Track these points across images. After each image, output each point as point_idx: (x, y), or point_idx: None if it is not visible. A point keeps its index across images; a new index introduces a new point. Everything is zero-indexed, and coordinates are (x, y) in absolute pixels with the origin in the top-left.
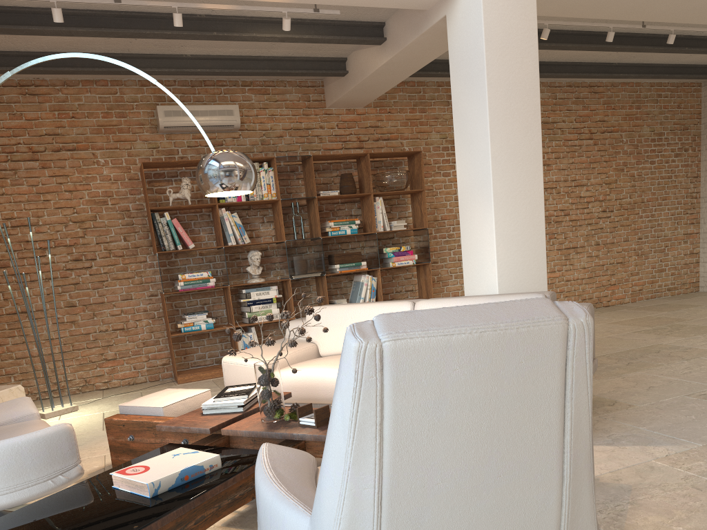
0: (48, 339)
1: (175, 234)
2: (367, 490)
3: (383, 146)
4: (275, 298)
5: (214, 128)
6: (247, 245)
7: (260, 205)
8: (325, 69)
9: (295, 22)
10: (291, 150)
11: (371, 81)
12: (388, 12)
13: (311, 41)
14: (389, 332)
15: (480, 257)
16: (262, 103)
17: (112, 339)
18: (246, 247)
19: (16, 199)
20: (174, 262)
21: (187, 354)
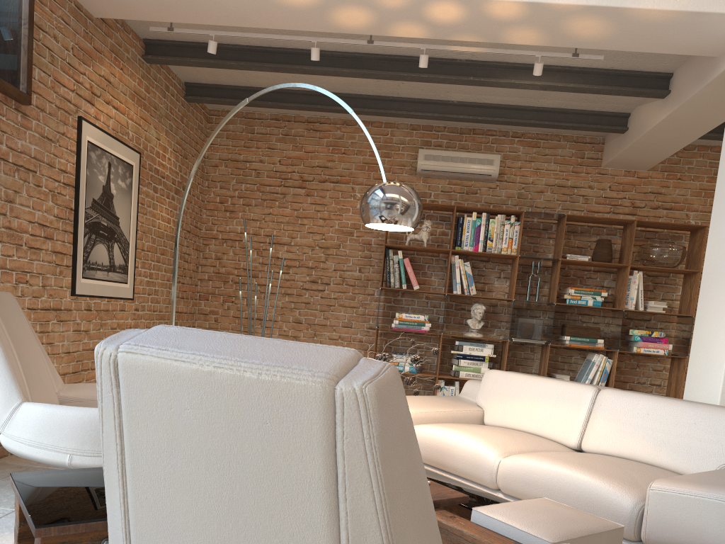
0: None
1: (402, 273)
2: (119, 532)
3: (662, 216)
4: (488, 357)
5: (470, 175)
6: (473, 297)
7: (500, 259)
8: (601, 124)
9: (561, 70)
10: (549, 207)
11: (651, 139)
12: (675, 60)
13: (576, 90)
14: (129, 343)
15: (708, 355)
16: (529, 156)
17: None
18: (474, 299)
19: (278, 220)
20: (399, 300)
21: None
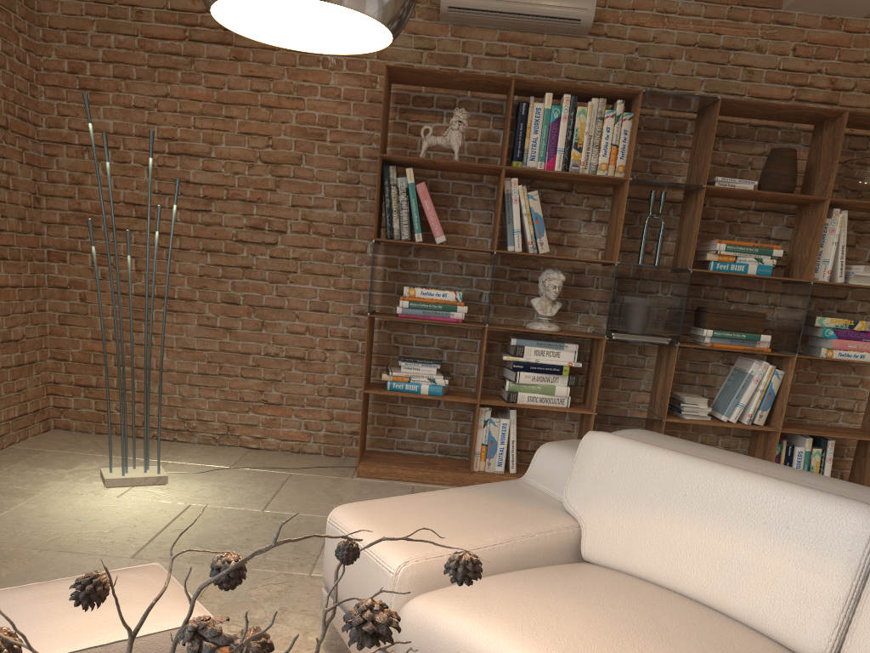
0: (187, 348)
1: (414, 212)
2: None
3: None
4: (568, 367)
5: (541, 20)
6: (544, 257)
7: (592, 187)
8: None
9: None
10: (683, 87)
11: None
12: None
13: None
14: None
15: None
16: None
17: (281, 371)
18: (544, 261)
19: (184, 108)
20: (411, 263)
21: (395, 425)
